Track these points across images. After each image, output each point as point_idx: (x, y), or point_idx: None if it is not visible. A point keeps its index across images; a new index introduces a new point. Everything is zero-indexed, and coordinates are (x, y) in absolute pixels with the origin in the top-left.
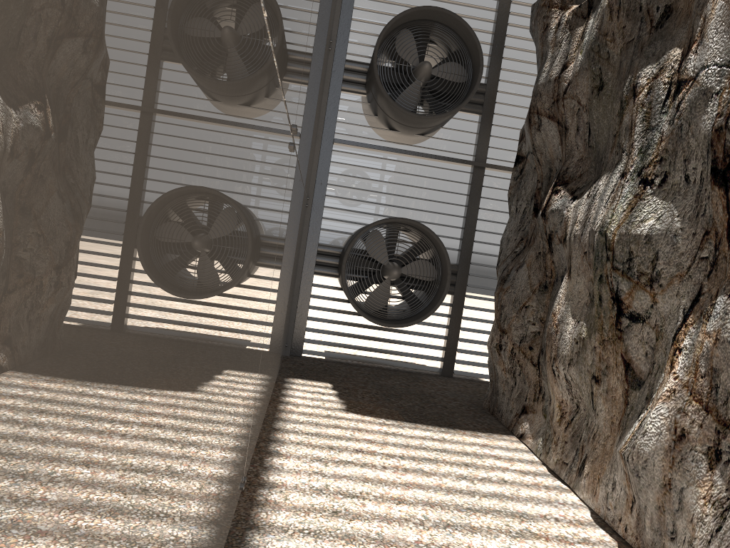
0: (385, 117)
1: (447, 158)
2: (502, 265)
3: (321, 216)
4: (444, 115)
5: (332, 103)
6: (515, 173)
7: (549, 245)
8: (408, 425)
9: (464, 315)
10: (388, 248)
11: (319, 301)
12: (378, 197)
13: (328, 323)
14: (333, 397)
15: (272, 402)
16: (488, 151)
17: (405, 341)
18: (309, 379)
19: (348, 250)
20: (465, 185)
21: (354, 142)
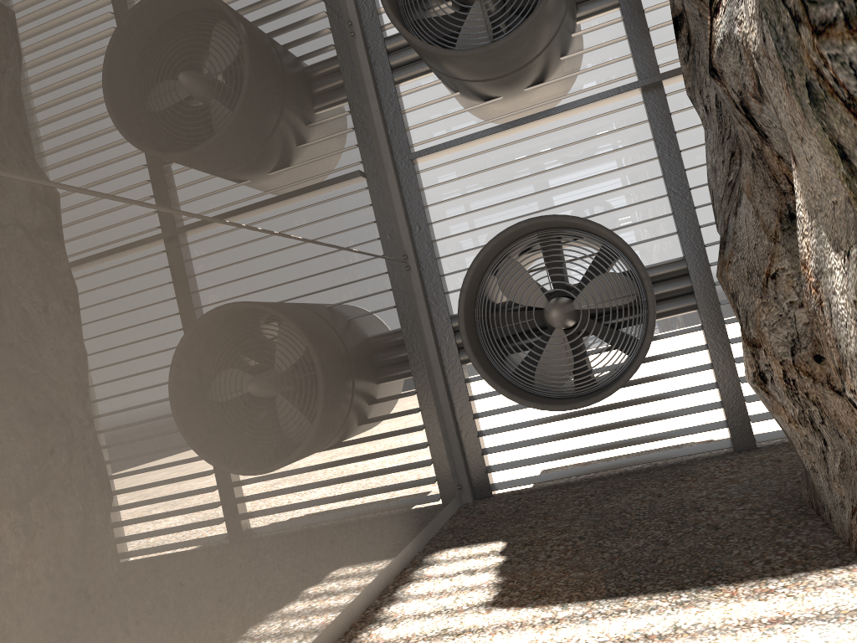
0: (460, 85)
1: (589, 98)
2: (719, 218)
3: (438, 274)
4: (524, 24)
5: (390, 108)
6: (682, 50)
7: (754, 127)
8: (607, 608)
9: (734, 335)
10: (553, 279)
11: (487, 402)
12: (513, 209)
13: (515, 430)
14: (488, 574)
15: (354, 628)
16: (659, 56)
17: (648, 415)
18: (472, 542)
19: (460, 309)
20: (643, 128)
21: (439, 145)
